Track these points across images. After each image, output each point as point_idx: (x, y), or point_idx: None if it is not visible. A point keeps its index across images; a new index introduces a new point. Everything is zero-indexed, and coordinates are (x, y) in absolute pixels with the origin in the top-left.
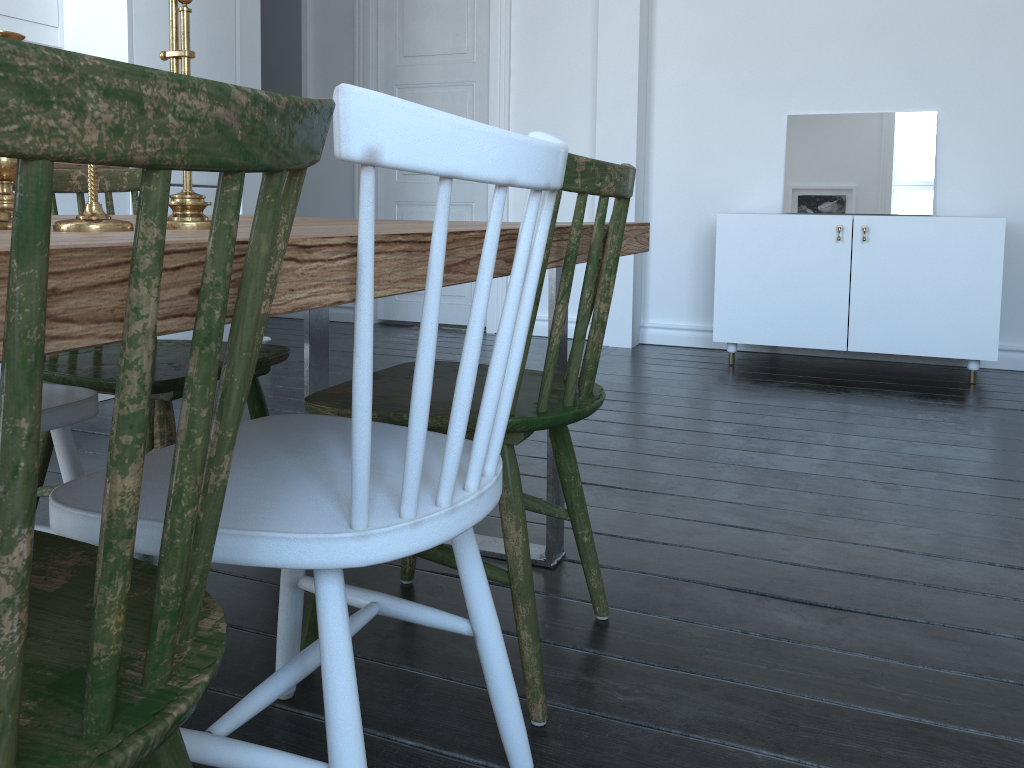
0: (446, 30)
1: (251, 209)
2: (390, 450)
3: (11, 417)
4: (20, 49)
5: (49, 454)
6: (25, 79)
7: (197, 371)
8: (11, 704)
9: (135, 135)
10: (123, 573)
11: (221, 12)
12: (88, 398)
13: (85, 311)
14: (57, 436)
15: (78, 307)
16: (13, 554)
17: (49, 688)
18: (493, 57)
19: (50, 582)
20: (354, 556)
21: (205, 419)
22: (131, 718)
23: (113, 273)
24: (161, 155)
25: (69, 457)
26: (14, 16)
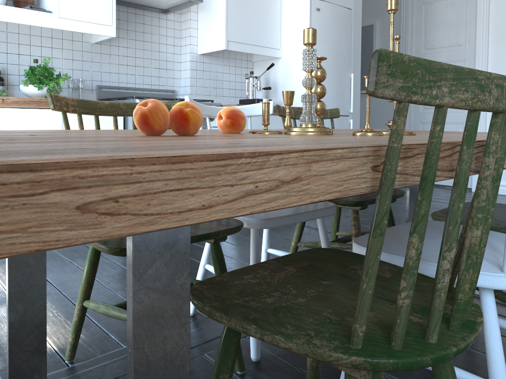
0: (450, 34)
1: (354, 126)
2: (494, 241)
3: (457, 202)
4: (480, 73)
5: (303, 229)
6: (480, 83)
7: (491, 192)
8: (442, 308)
9: (500, 100)
10: (472, 268)
11: (345, 36)
12: (333, 206)
13: (441, 166)
14: (319, 220)
15: (439, 165)
16: (451, 252)
17: (419, 311)
18: (478, 46)
19: (384, 274)
20: (505, 285)
21: (492, 212)
22: (464, 327)
23: (447, 152)
24: (504, 107)
25: (323, 230)
26: (264, 46)
